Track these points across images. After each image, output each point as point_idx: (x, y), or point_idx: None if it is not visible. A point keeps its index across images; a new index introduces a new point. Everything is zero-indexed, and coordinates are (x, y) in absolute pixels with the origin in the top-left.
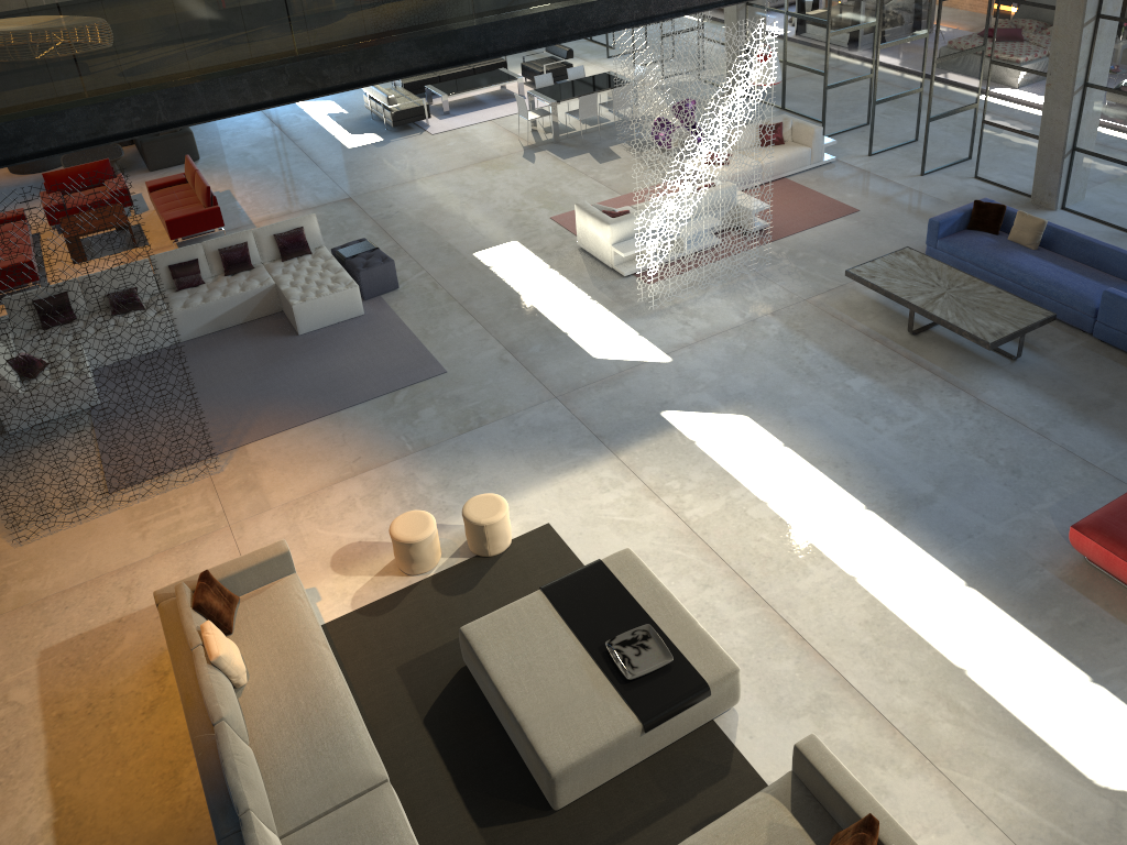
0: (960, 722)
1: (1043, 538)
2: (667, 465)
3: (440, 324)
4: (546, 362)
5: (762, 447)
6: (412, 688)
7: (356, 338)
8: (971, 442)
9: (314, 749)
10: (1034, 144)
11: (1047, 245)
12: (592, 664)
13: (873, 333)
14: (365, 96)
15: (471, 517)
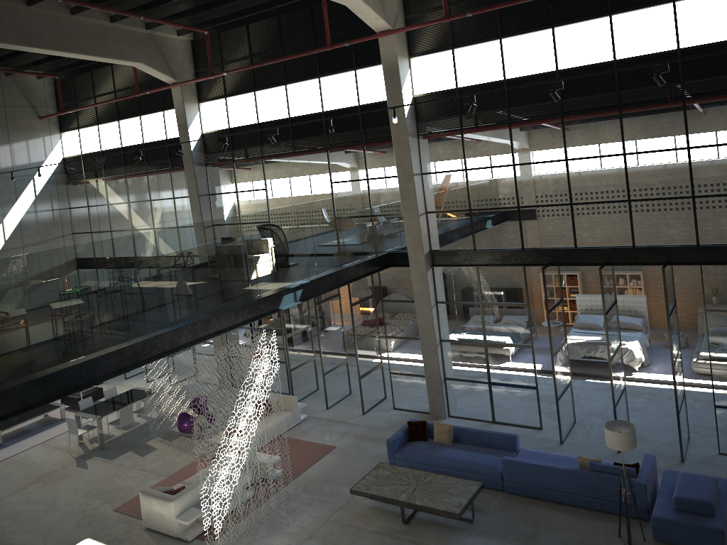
0: None
1: None
2: None
3: None
4: None
5: None
6: None
7: None
8: None
9: None
10: (422, 380)
11: (456, 440)
12: None
13: (381, 531)
14: None
15: None
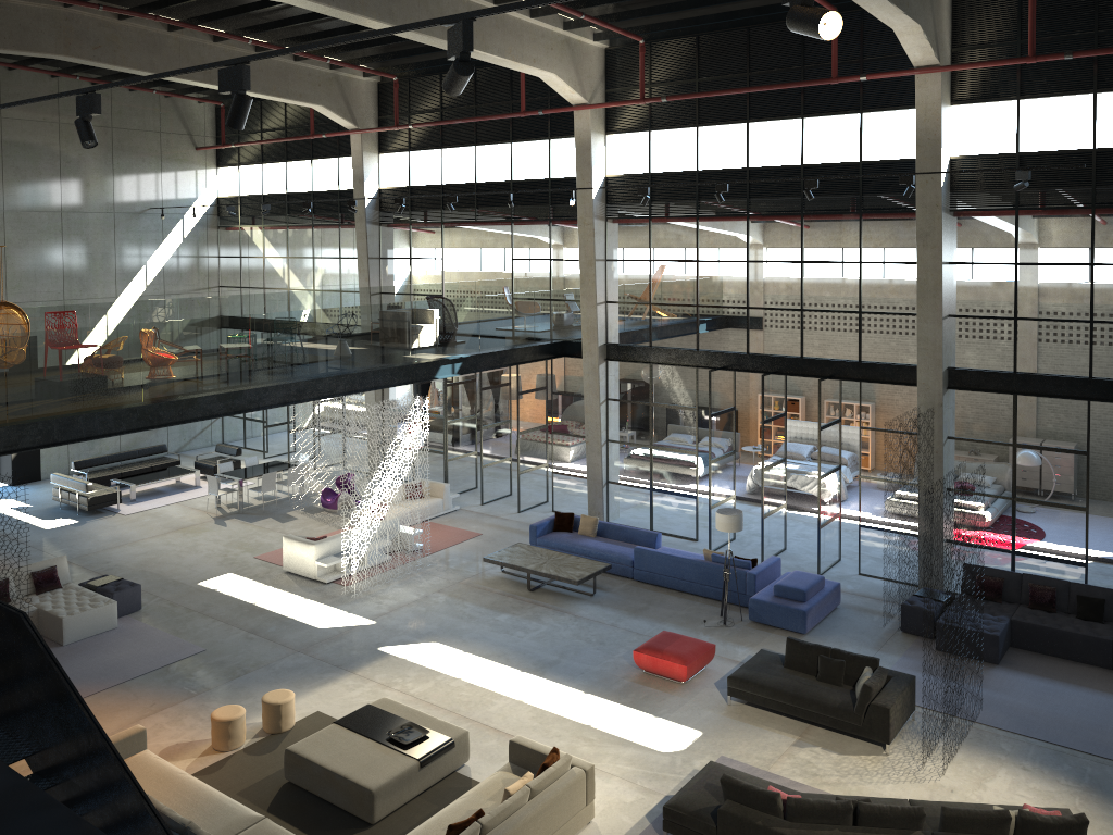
0: (592, 744)
1: (621, 667)
2: (391, 672)
3: (188, 624)
4: (283, 634)
5: (450, 654)
6: (252, 799)
7: (117, 641)
8: (575, 634)
9: (209, 814)
10: (585, 482)
11: (601, 534)
12: (380, 745)
13: (506, 593)
14: (56, 488)
15: (270, 701)
